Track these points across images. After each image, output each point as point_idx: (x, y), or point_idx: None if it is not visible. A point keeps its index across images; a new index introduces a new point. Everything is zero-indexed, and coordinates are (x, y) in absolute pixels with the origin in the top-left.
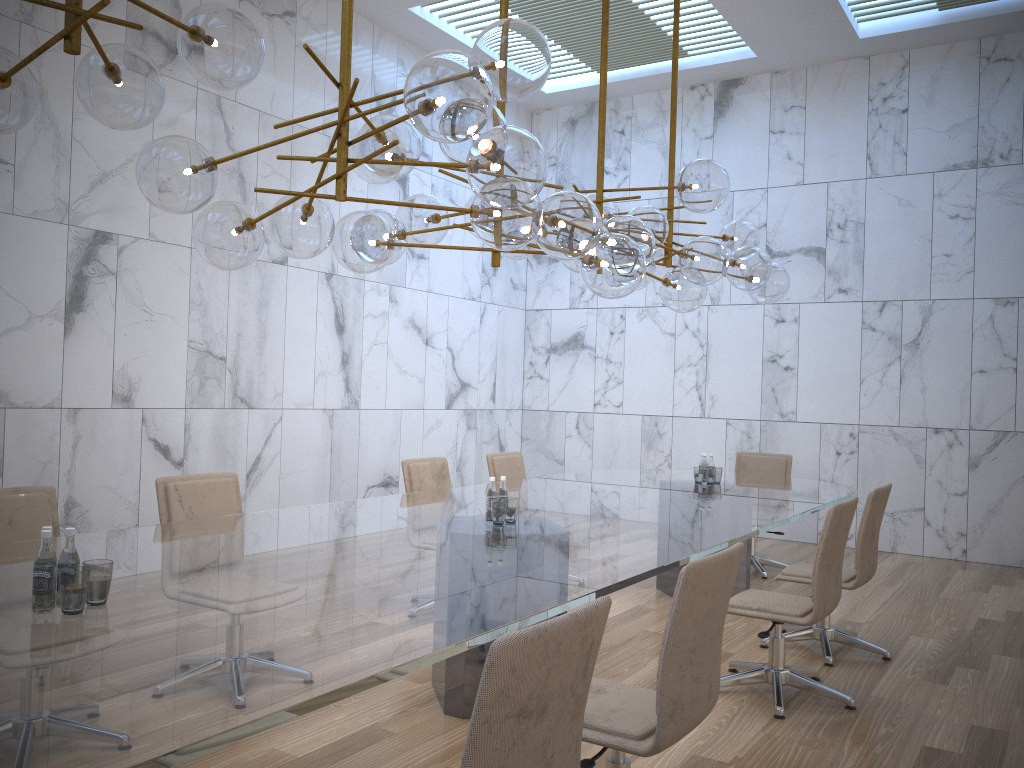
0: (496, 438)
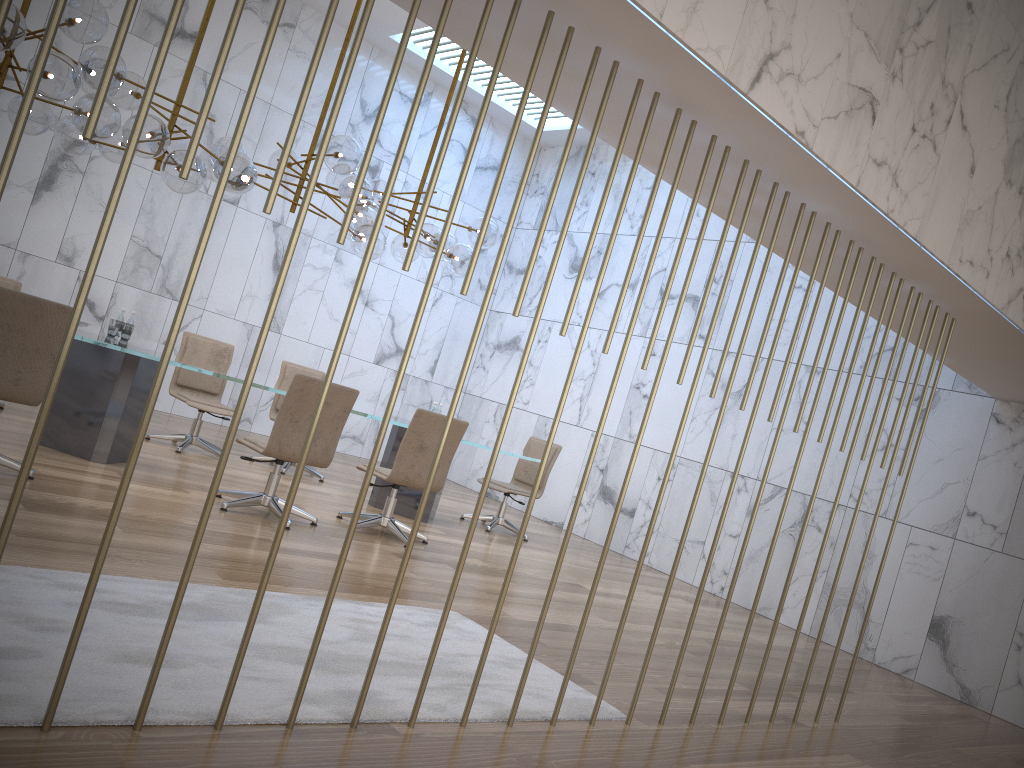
0: (427, 406)
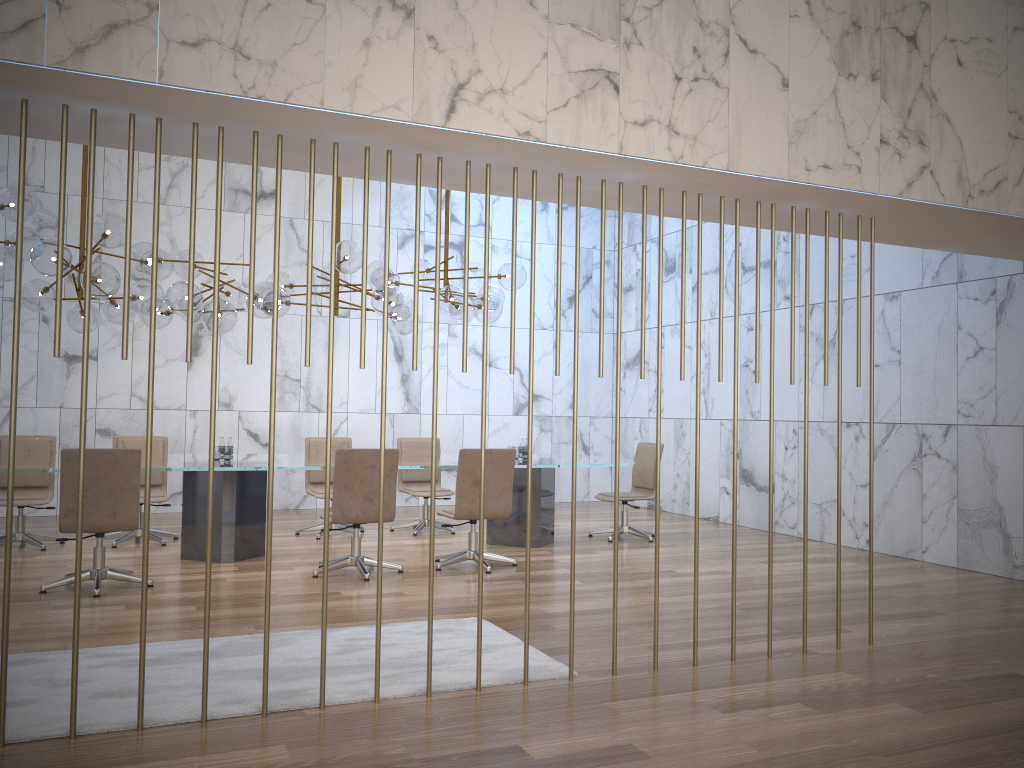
0: (578, 440)
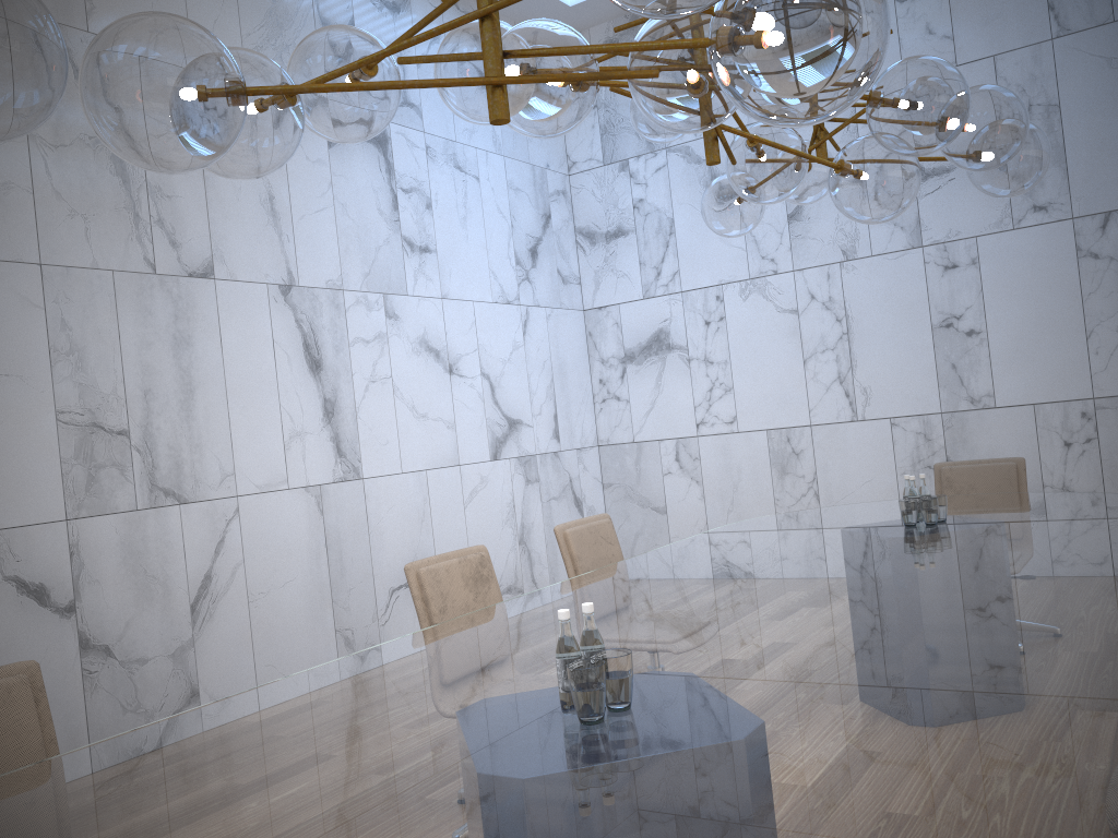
0: (568, 490)
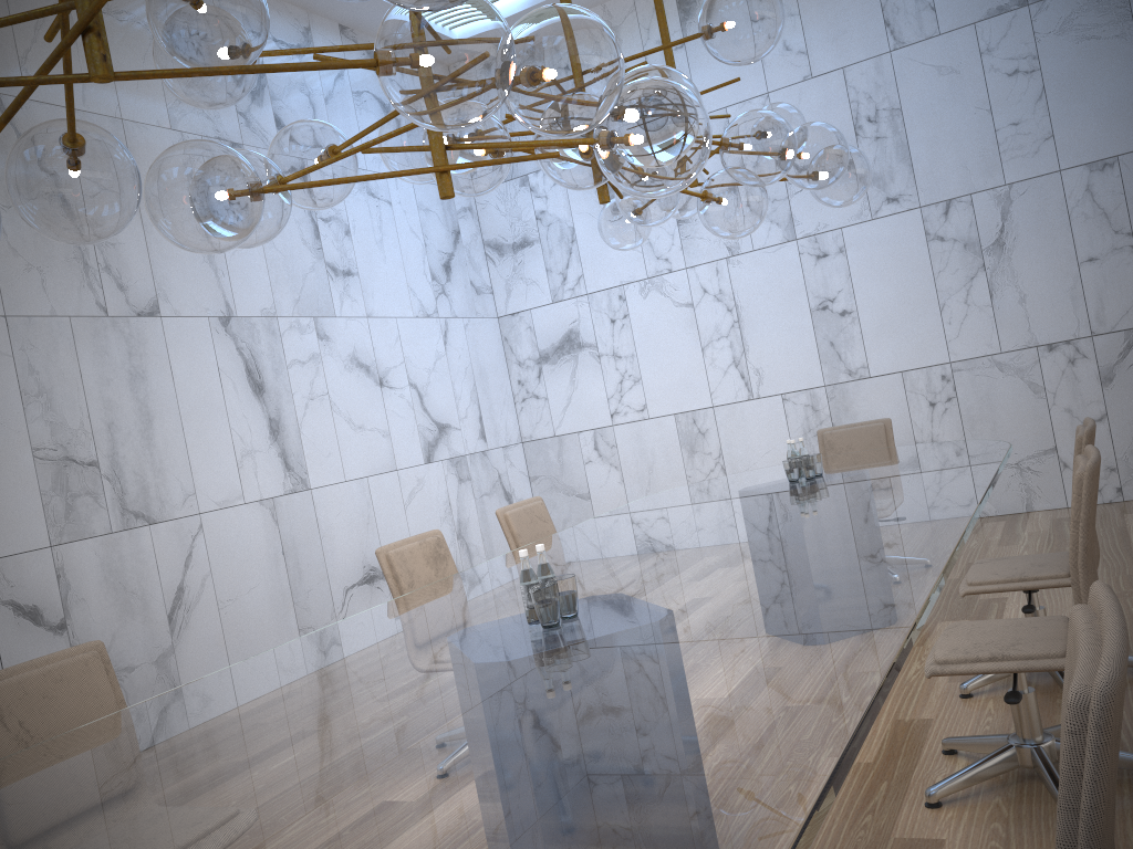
0: (498, 485)
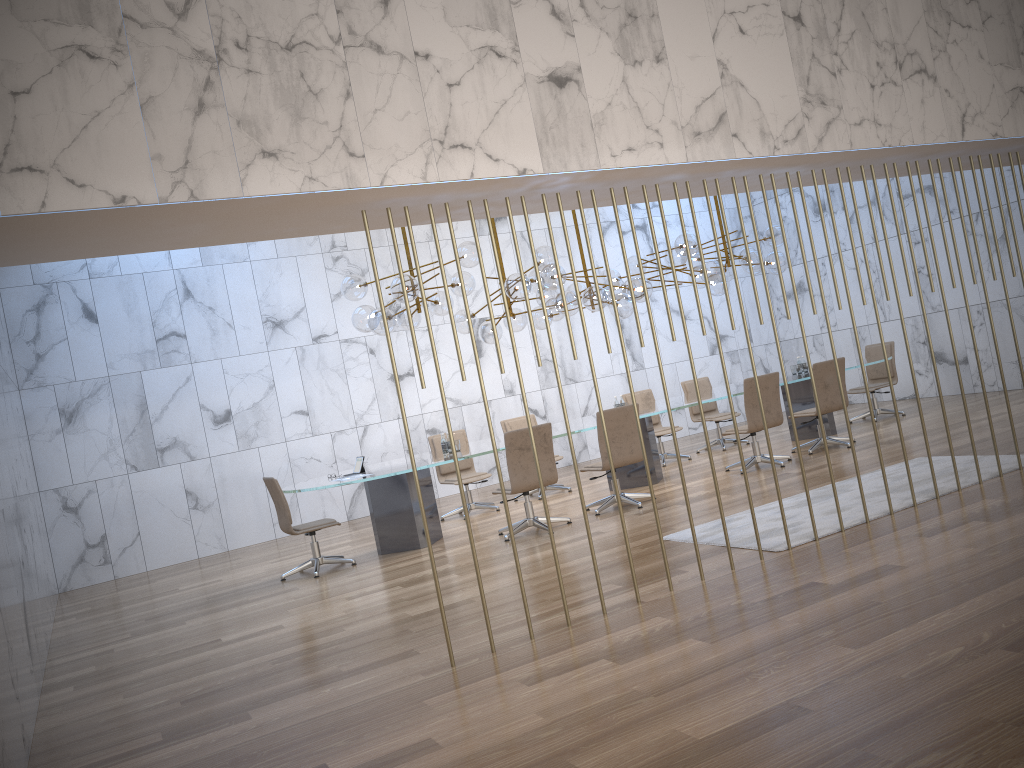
0: (759, 365)
